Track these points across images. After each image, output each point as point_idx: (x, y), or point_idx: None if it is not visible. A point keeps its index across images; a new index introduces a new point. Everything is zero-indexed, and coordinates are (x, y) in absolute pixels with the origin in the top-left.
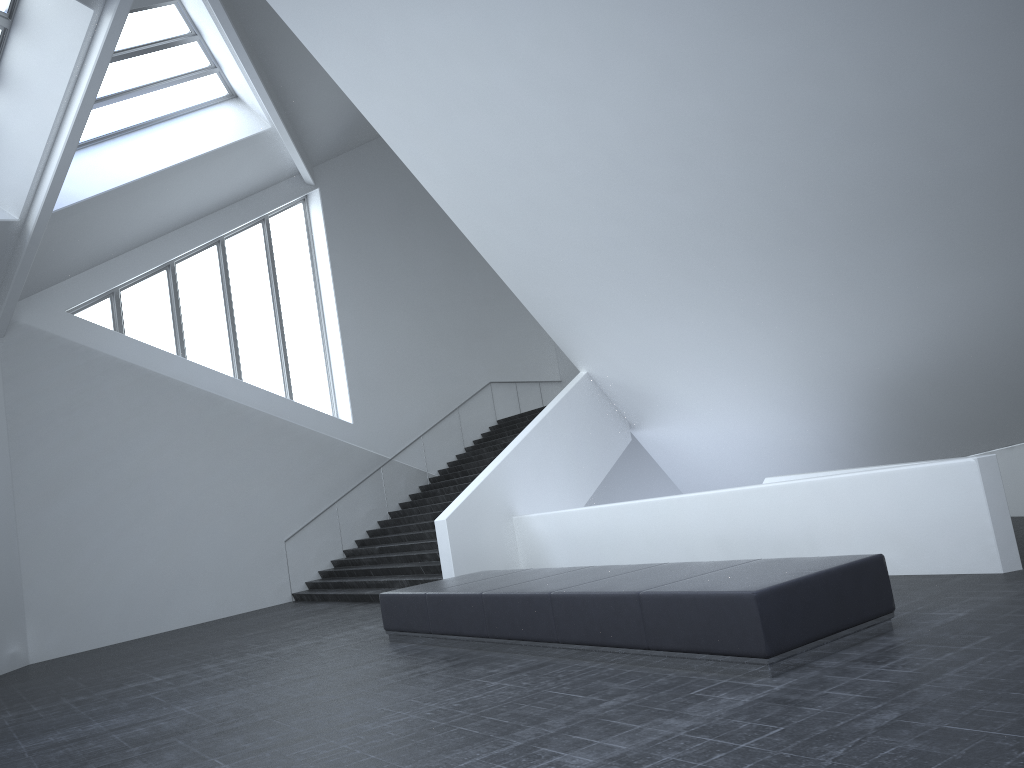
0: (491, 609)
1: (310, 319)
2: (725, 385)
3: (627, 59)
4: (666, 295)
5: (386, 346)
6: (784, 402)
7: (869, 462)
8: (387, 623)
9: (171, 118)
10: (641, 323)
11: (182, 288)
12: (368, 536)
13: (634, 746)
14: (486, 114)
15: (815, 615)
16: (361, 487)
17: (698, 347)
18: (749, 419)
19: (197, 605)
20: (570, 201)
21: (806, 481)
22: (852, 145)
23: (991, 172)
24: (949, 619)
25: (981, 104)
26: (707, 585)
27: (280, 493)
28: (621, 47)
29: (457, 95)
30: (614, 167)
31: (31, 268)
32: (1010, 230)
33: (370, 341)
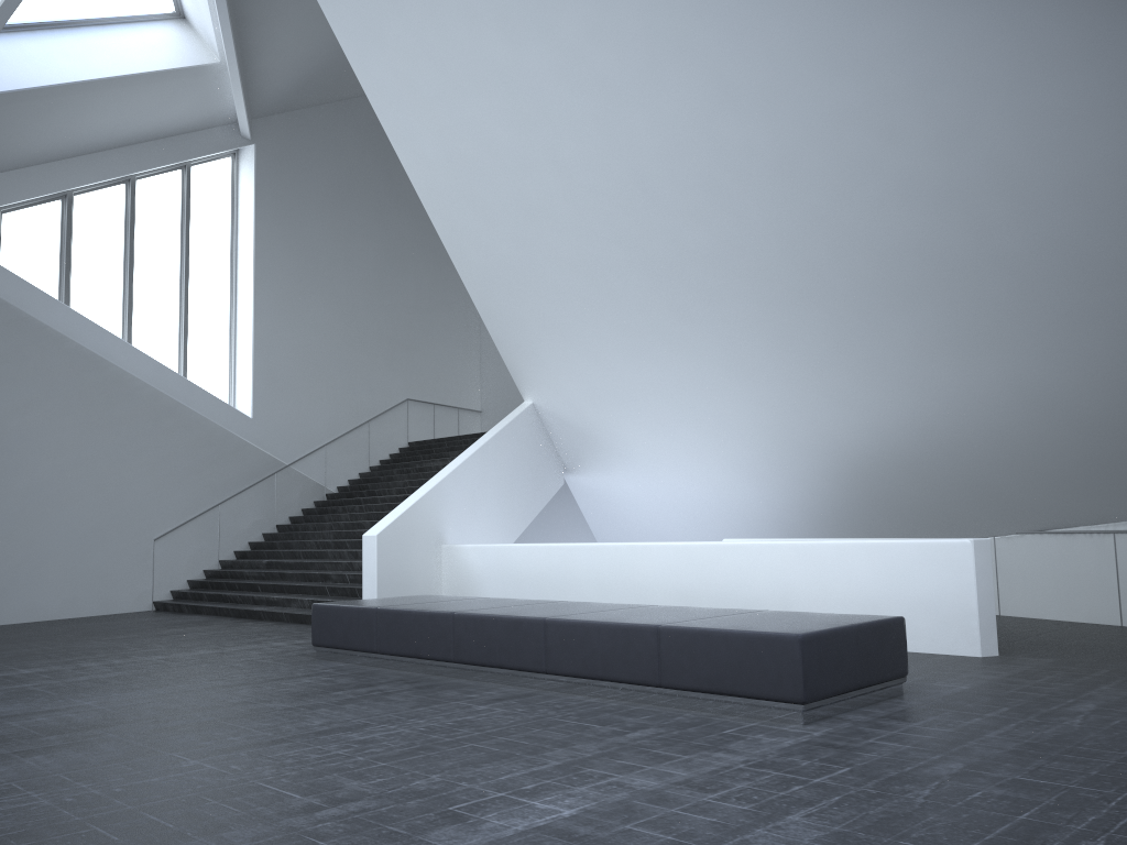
0: (464, 631)
1: (220, 291)
2: (685, 438)
3: (684, 70)
4: (649, 332)
5: (302, 338)
6: (744, 465)
7: None
8: (318, 638)
9: (104, 24)
10: (612, 358)
11: (77, 225)
12: (249, 548)
13: (695, 774)
14: (503, 97)
15: (845, 668)
16: (250, 492)
17: (668, 393)
18: (700, 478)
19: (39, 599)
20: (572, 211)
21: (790, 543)
22: (896, 207)
23: (1027, 260)
24: (955, 690)
25: (1037, 190)
26: (735, 625)
27: (157, 483)
28: (681, 56)
29: (475, 69)
30: (634, 183)
31: None
32: (1028, 322)
33: (285, 329)
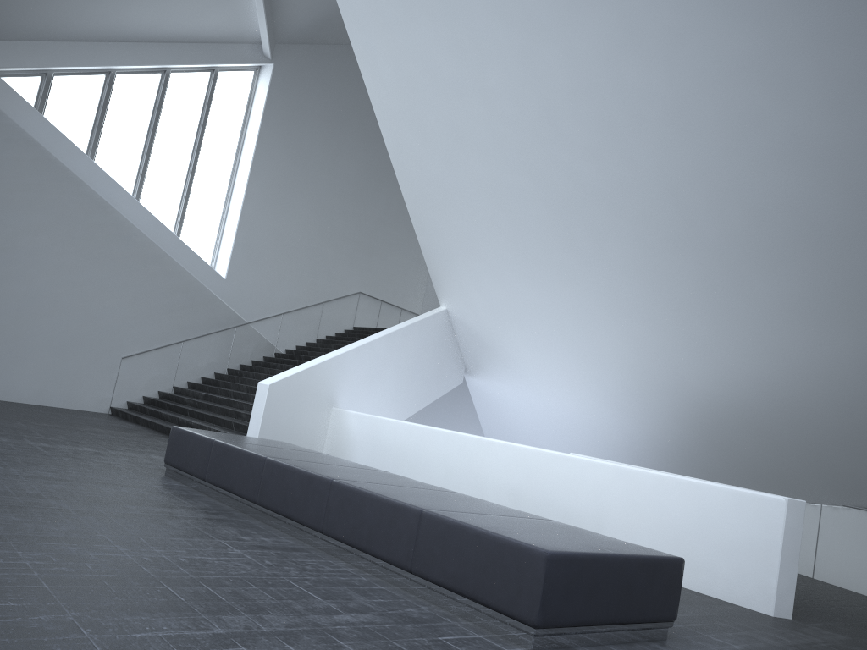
0: (269, 476)
1: (222, 174)
2: (563, 361)
3: (598, 8)
4: (543, 259)
5: (281, 224)
6: (608, 394)
7: None
8: (169, 457)
9: None
10: (511, 279)
11: (114, 98)
12: (201, 382)
13: None
14: (445, 26)
15: (599, 598)
16: (211, 337)
17: (553, 318)
18: (571, 399)
19: (15, 384)
20: (491, 139)
21: (614, 465)
22: (776, 165)
23: None
24: (725, 648)
25: None
26: (496, 527)
27: (134, 314)
28: None
29: None
30: (544, 117)
31: None
32: None
33: (268, 214)
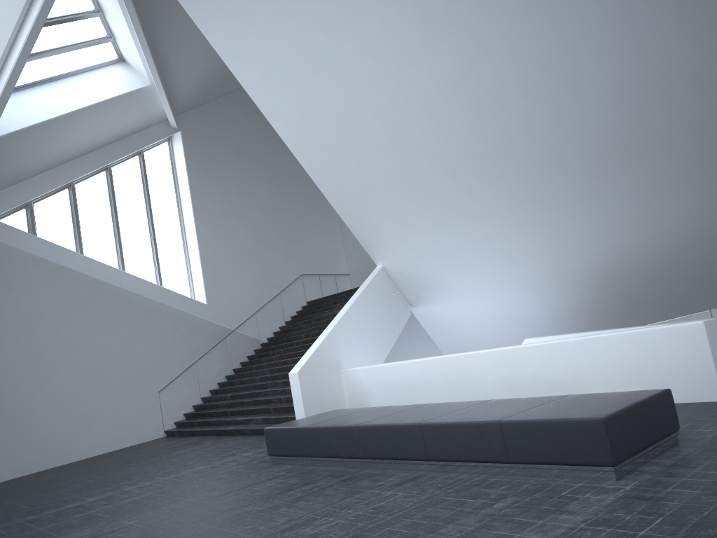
0: (366, 437)
1: (174, 227)
2: (486, 274)
3: (450, 37)
4: (452, 210)
5: (229, 247)
6: (529, 286)
7: (584, 328)
8: (271, 450)
9: (76, 74)
10: (430, 230)
11: (80, 202)
12: (218, 387)
13: (551, 537)
14: (333, 75)
15: (637, 434)
16: (213, 351)
17: (470, 247)
18: (501, 298)
19: (94, 441)
20: (389, 141)
21: (573, 339)
22: (610, 102)
23: (709, 123)
24: (715, 434)
25: (710, 74)
26: (553, 414)
27: (155, 356)
28: (447, 28)
29: (312, 61)
30: (427, 116)
31: None
32: (715, 164)
33: (218, 244)
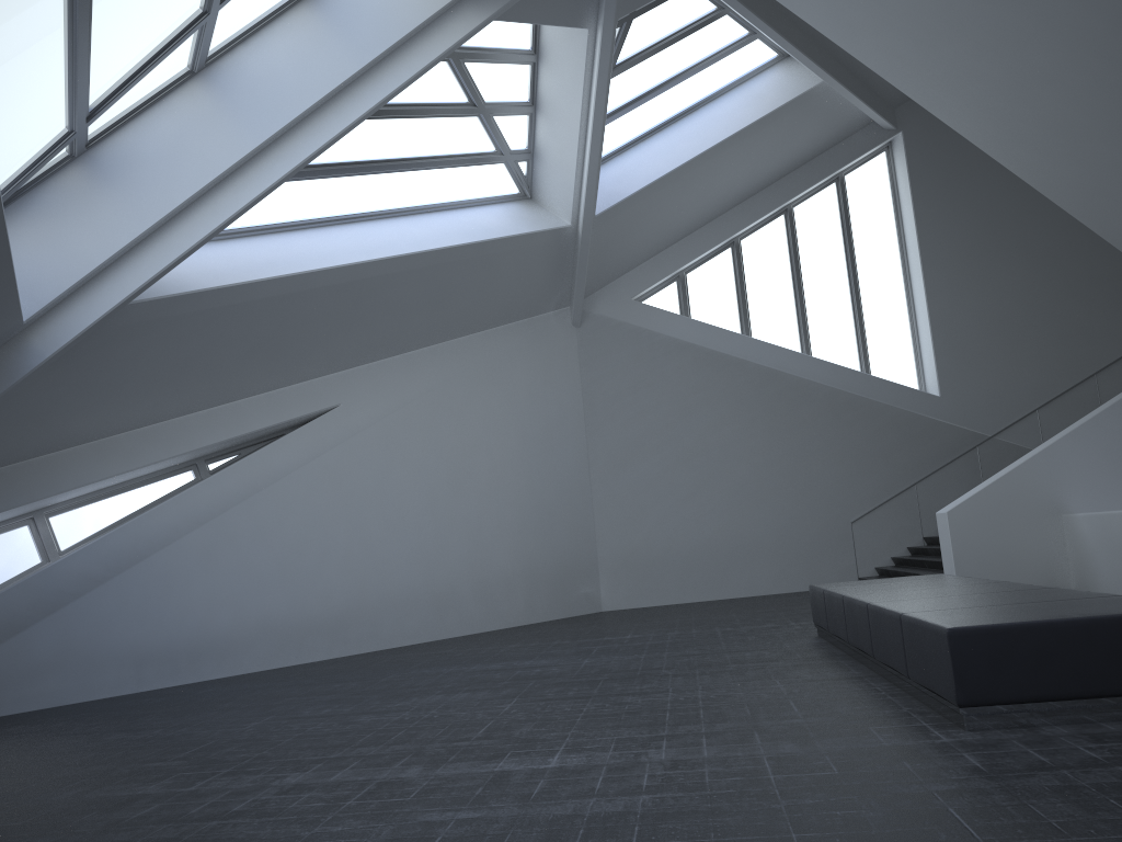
0: (847, 614)
1: (893, 281)
2: None
3: None
4: None
5: (988, 304)
6: None
7: None
8: (813, 616)
9: (717, 96)
10: None
11: (747, 263)
12: None
13: (712, 756)
14: (959, 36)
15: (1058, 670)
16: (948, 468)
17: None
18: None
19: (754, 578)
20: (1093, 117)
21: None
22: None
23: None
24: None
25: None
26: (959, 615)
27: (846, 472)
28: None
29: (923, 22)
30: (1117, 69)
31: (595, 264)
32: None
33: (966, 300)
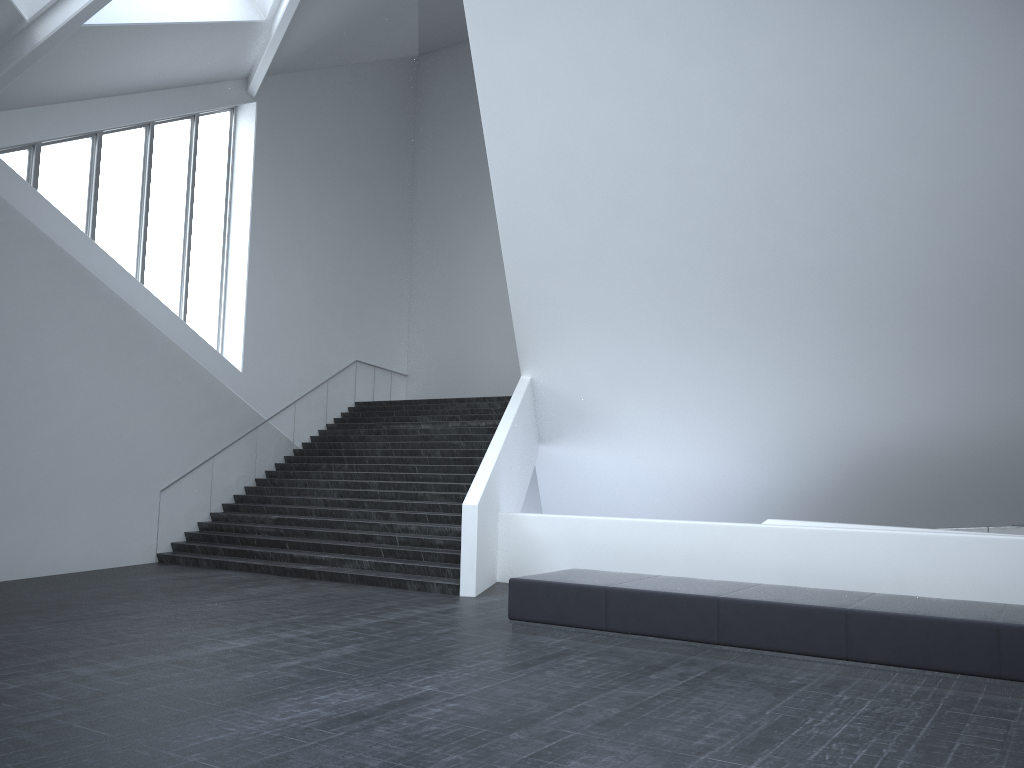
0: (733, 615)
1: (214, 243)
2: (696, 423)
3: (869, 109)
4: (705, 328)
5: (283, 296)
6: (750, 450)
7: (795, 519)
8: (517, 612)
9: None
10: (648, 346)
11: (103, 165)
12: (234, 501)
13: None
14: (646, 105)
15: None
16: (237, 445)
17: (697, 383)
18: (694, 458)
19: (64, 551)
20: (672, 214)
21: (907, 533)
22: None
23: None
24: None
25: None
26: None
27: (165, 434)
28: (873, 96)
29: (625, 75)
30: (758, 198)
31: None
32: None
33: (271, 286)
